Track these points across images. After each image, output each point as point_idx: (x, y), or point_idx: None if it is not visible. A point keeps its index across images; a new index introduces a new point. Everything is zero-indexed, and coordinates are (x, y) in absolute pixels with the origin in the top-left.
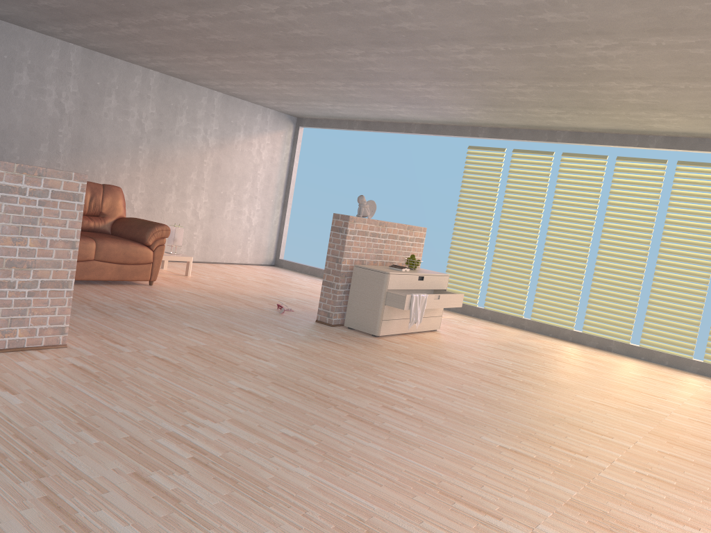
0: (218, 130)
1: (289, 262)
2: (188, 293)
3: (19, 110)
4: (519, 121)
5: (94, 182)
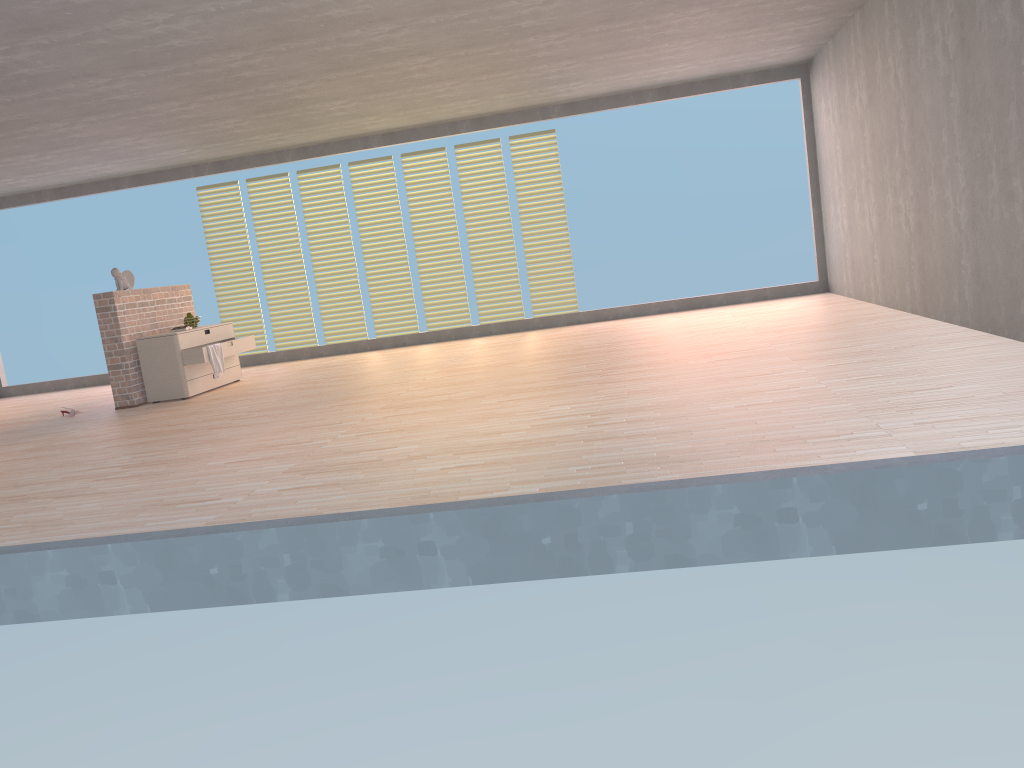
0: None
1: (19, 386)
2: None
3: None
4: (243, 150)
5: None
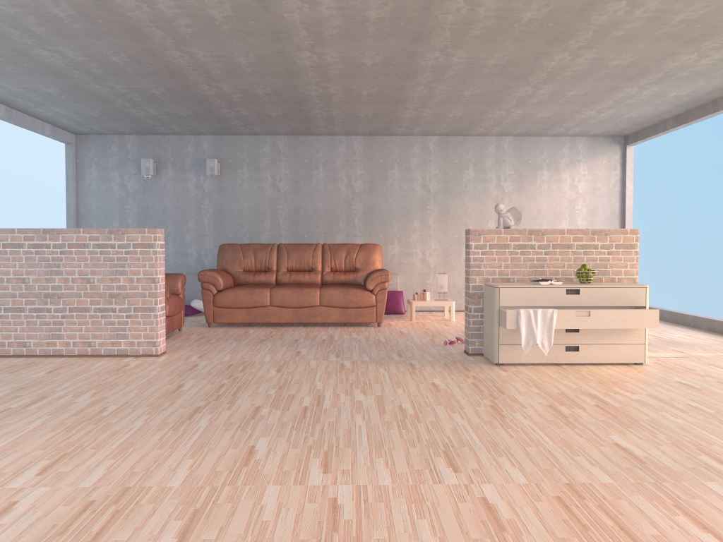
0: (513, 173)
1: None
2: (397, 331)
3: (320, 198)
4: None
5: (353, 243)
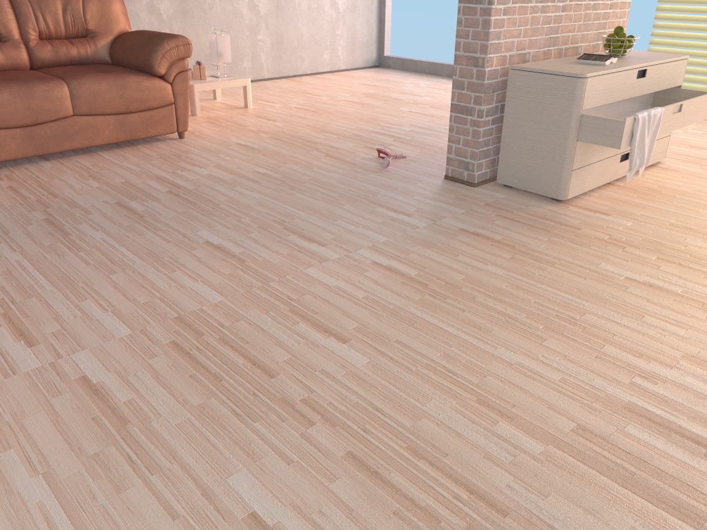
0: None
1: (398, 59)
2: (236, 145)
3: None
4: None
5: None
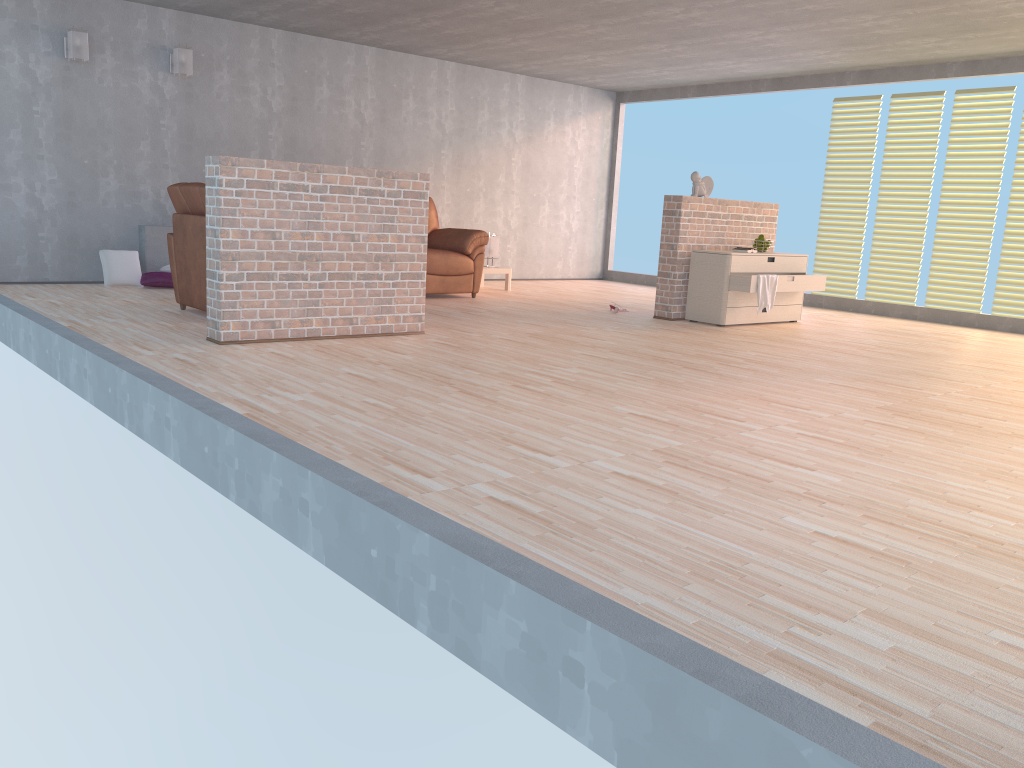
0: (524, 120)
1: (619, 273)
2: (513, 302)
3: (323, 127)
4: (893, 57)
5: None
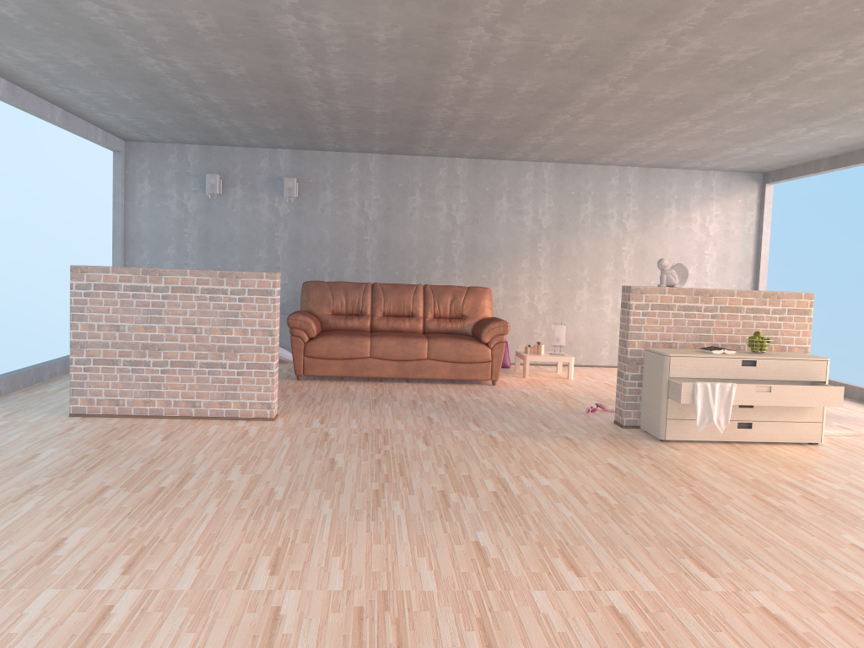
0: (637, 210)
1: None
2: (519, 392)
3: (415, 229)
4: None
5: (459, 286)
